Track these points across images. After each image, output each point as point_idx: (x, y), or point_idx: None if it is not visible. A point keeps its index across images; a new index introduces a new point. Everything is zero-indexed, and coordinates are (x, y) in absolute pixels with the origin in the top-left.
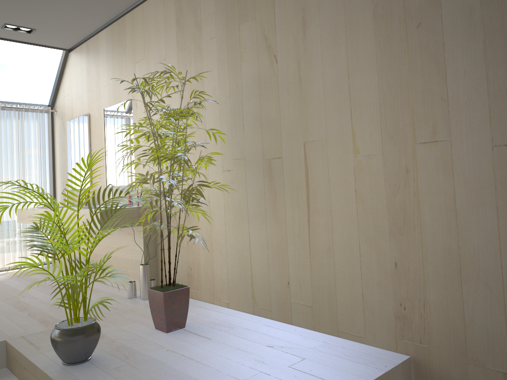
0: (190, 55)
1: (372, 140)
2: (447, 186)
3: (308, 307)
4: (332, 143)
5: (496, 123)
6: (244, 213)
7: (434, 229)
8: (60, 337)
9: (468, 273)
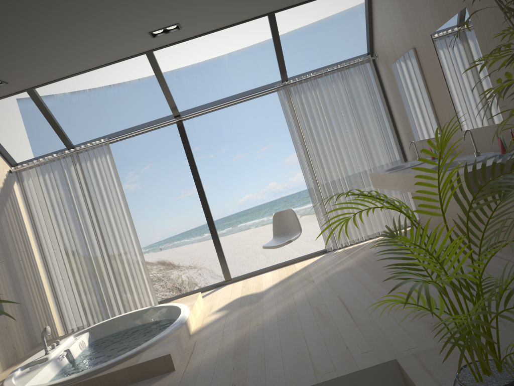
0: None
1: None
2: None
3: None
4: None
5: None
6: None
7: None
8: None
9: None
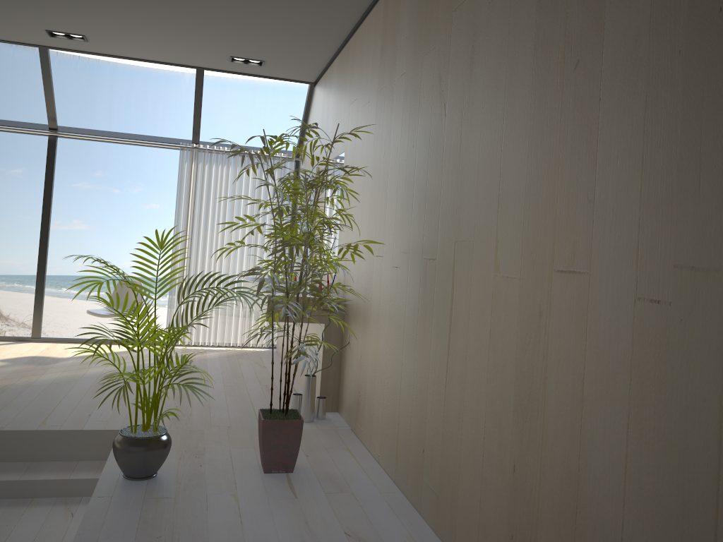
0: (386, 97)
1: (513, 254)
2: (577, 356)
3: (435, 495)
4: (478, 249)
5: (645, 257)
6: (401, 333)
7: (557, 427)
8: (116, 443)
9: (584, 522)
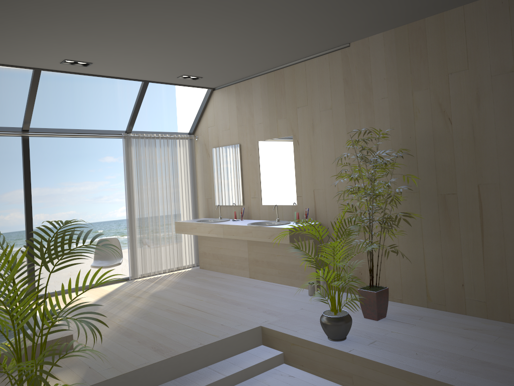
0: (360, 109)
1: None
2: None
3: (482, 302)
4: (505, 186)
5: None
6: (418, 233)
7: None
8: (333, 322)
9: None
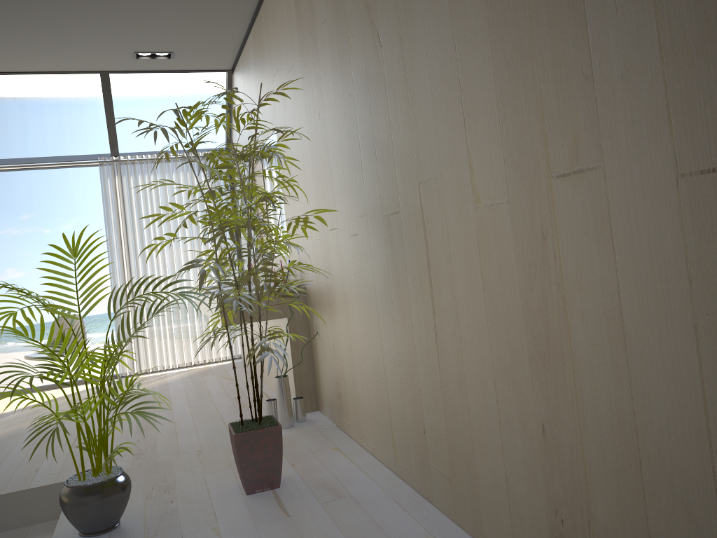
0: (310, 54)
1: (494, 176)
2: (606, 273)
3: (448, 479)
4: (449, 184)
5: (681, 119)
6: (374, 306)
7: (593, 366)
8: (63, 497)
9: (655, 477)
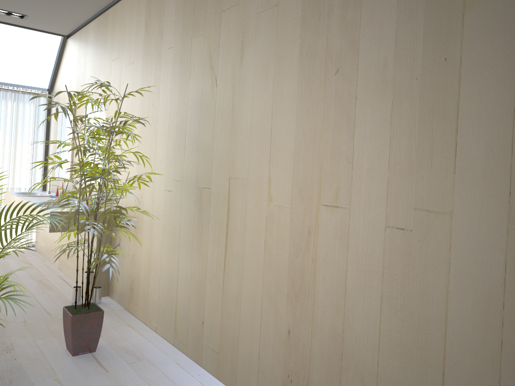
0: (152, 62)
1: (284, 191)
2: (341, 260)
3: (215, 352)
4: (252, 184)
5: (392, 201)
6: (177, 239)
7: (325, 304)
8: None
9: (348, 362)
